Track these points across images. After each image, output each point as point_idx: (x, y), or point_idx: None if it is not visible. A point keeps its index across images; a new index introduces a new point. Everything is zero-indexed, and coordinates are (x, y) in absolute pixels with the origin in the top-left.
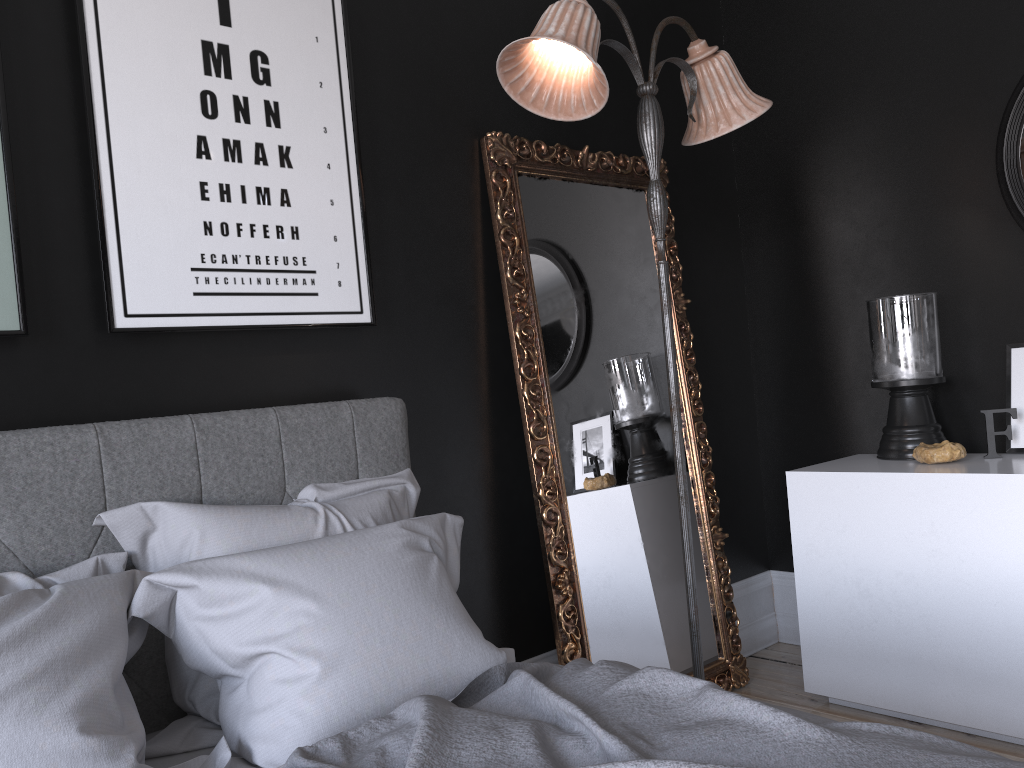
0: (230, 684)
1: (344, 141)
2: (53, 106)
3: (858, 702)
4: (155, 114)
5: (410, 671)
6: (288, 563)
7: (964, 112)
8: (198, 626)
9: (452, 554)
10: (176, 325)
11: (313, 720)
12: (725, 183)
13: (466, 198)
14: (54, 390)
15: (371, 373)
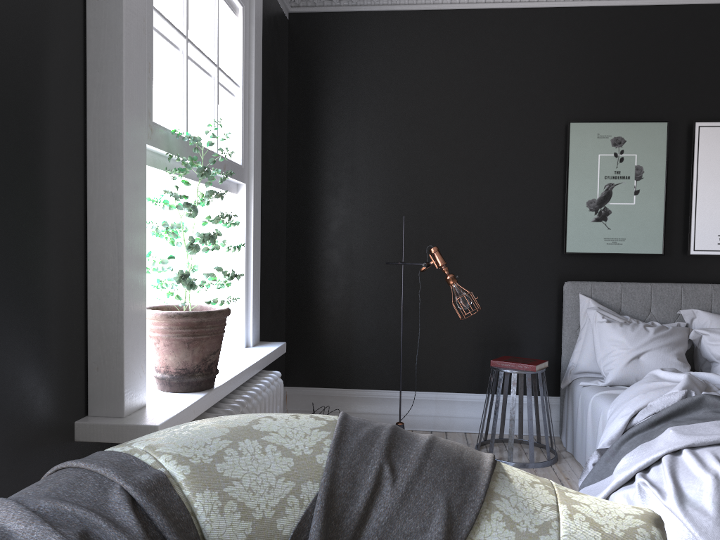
0: (714, 364)
1: None
2: (679, 184)
3: None
4: (712, 184)
5: None
6: None
7: None
8: (707, 346)
9: None
10: (709, 254)
11: None
12: None
13: None
14: (668, 271)
15: None
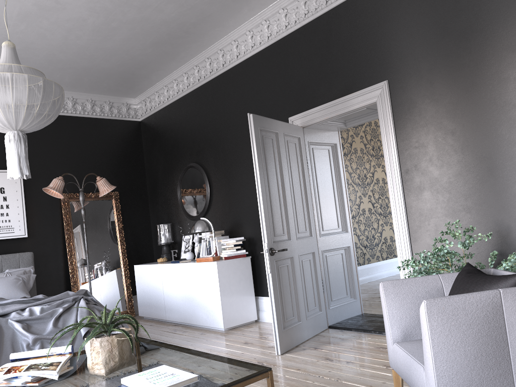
0: None
1: (22, 201)
2: None
3: (144, 316)
4: None
5: (7, 297)
6: None
7: (175, 182)
8: None
9: (31, 281)
10: None
11: None
12: (143, 193)
13: (56, 208)
14: None
15: (28, 246)
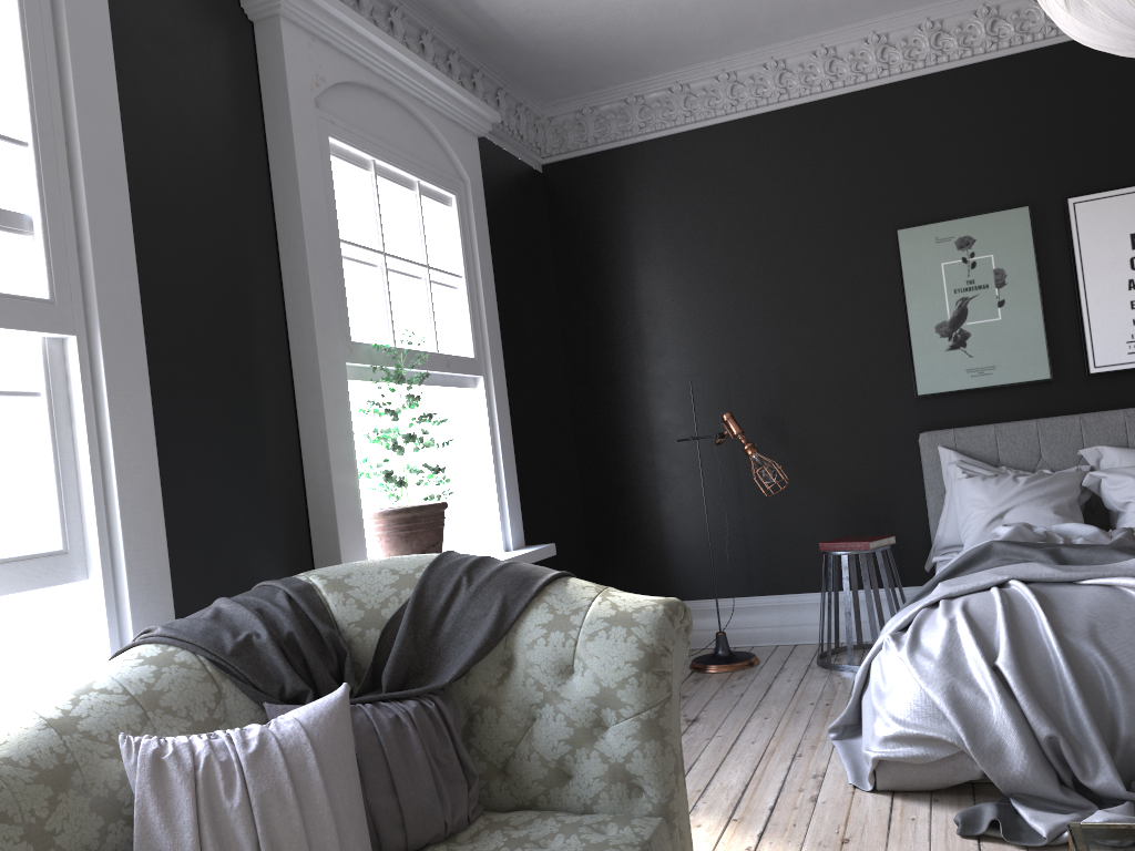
0: (1121, 515)
1: None
2: (1061, 283)
3: None
4: (1106, 276)
5: None
6: None
7: None
8: (1107, 491)
9: None
10: (1118, 369)
11: None
12: None
13: None
14: (1065, 400)
15: None
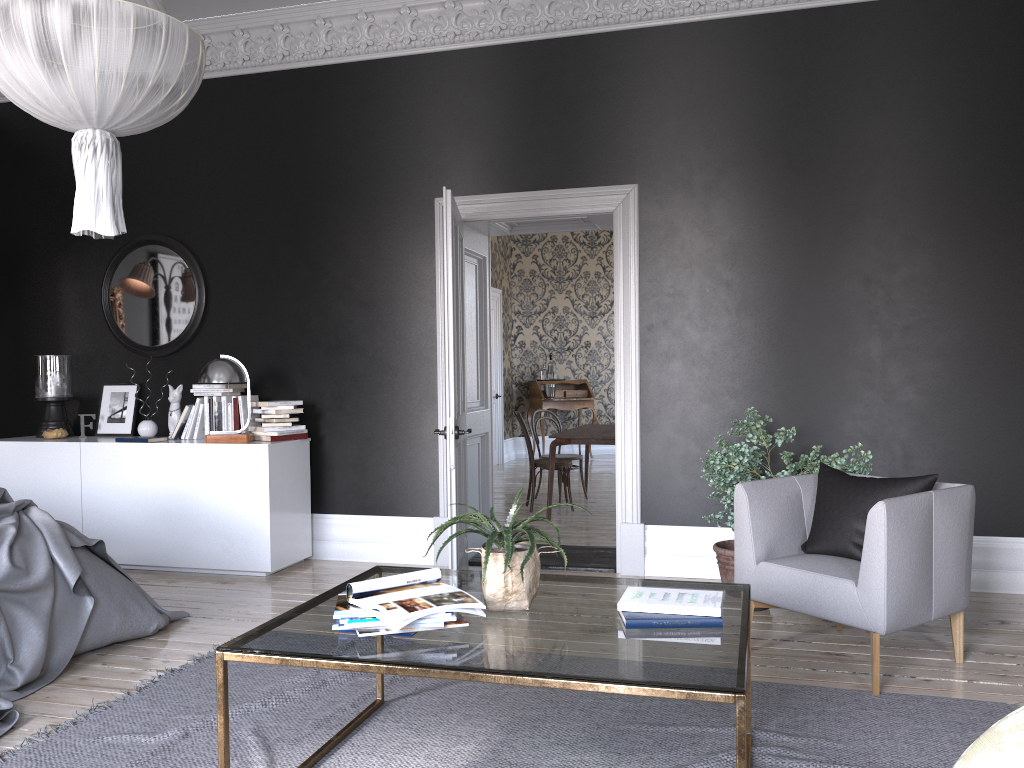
0: None
1: None
2: None
3: None
4: None
5: None
6: None
7: (92, 267)
8: None
9: None
10: None
11: None
12: None
13: None
14: None
15: None
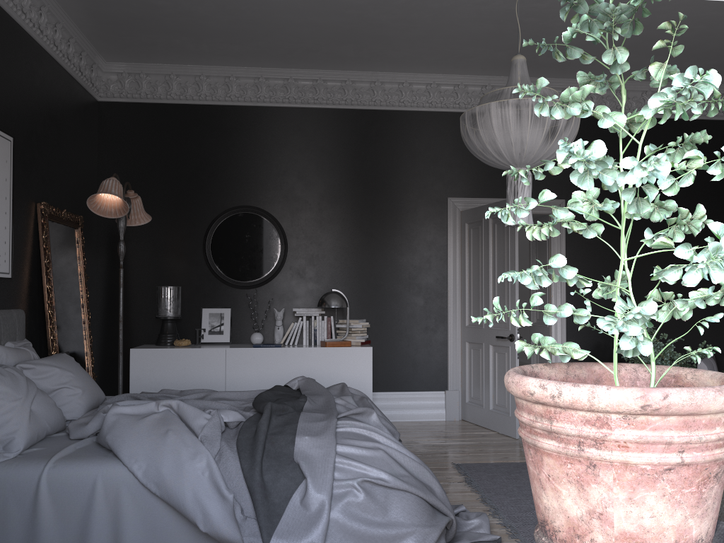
0: None
1: (10, 203)
2: None
3: None
4: None
5: (96, 394)
6: (56, 362)
7: (194, 225)
8: (34, 381)
9: None
10: None
11: (83, 405)
12: (94, 226)
13: (31, 227)
14: None
15: (5, 298)
